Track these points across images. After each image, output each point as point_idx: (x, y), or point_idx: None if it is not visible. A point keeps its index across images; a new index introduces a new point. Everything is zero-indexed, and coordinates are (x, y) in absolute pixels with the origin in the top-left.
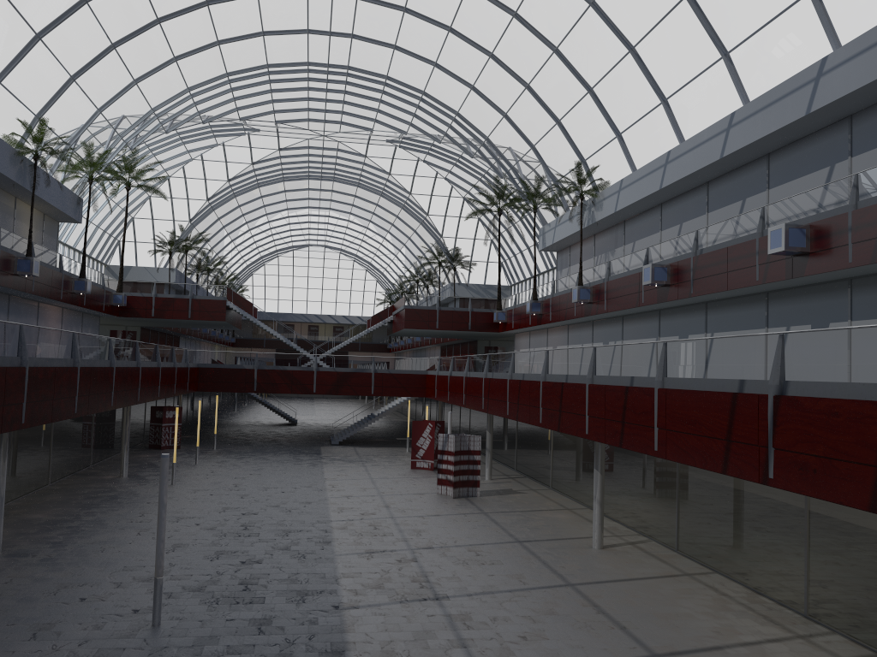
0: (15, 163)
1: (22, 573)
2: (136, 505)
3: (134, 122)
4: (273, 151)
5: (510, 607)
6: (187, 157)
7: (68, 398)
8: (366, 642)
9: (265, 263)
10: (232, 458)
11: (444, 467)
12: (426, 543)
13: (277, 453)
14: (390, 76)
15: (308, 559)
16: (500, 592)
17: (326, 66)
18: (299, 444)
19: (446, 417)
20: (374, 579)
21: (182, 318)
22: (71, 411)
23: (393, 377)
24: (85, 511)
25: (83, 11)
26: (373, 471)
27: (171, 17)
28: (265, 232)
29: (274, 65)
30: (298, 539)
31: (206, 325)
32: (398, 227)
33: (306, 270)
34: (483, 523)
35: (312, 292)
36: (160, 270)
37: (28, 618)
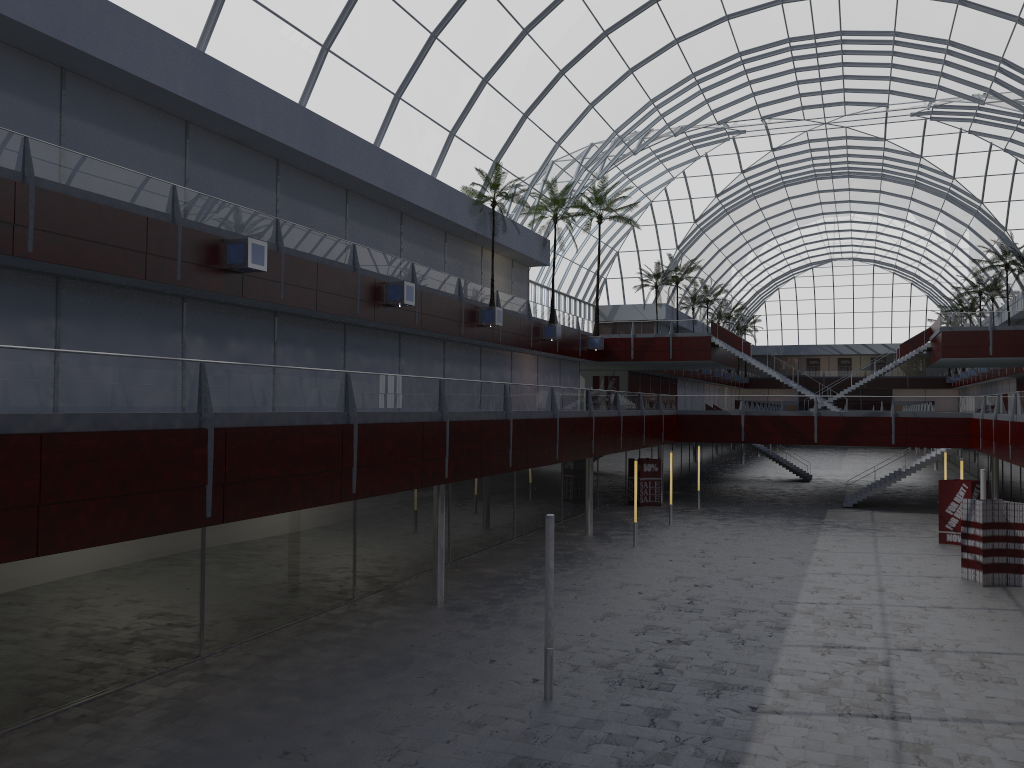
0: (474, 213)
1: (451, 627)
2: (587, 566)
3: (596, 149)
4: (765, 154)
5: (997, 746)
6: (667, 177)
7: (499, 451)
8: (771, 757)
9: (779, 287)
10: (713, 519)
11: (971, 544)
12: (912, 643)
13: (768, 516)
14: (899, 31)
15: (746, 647)
16: (993, 722)
17: (812, 37)
18: (801, 505)
19: (1014, 475)
20: (818, 681)
21: (663, 360)
22: (504, 465)
23: (921, 423)
24: (535, 569)
25: (525, 43)
26: (883, 544)
27: (618, 26)
28: (773, 250)
29: (747, 51)
30: (746, 621)
31: (694, 366)
32: (944, 225)
33: (830, 291)
34: (1013, 624)
35: (839, 318)
36: (649, 307)
37: (437, 672)
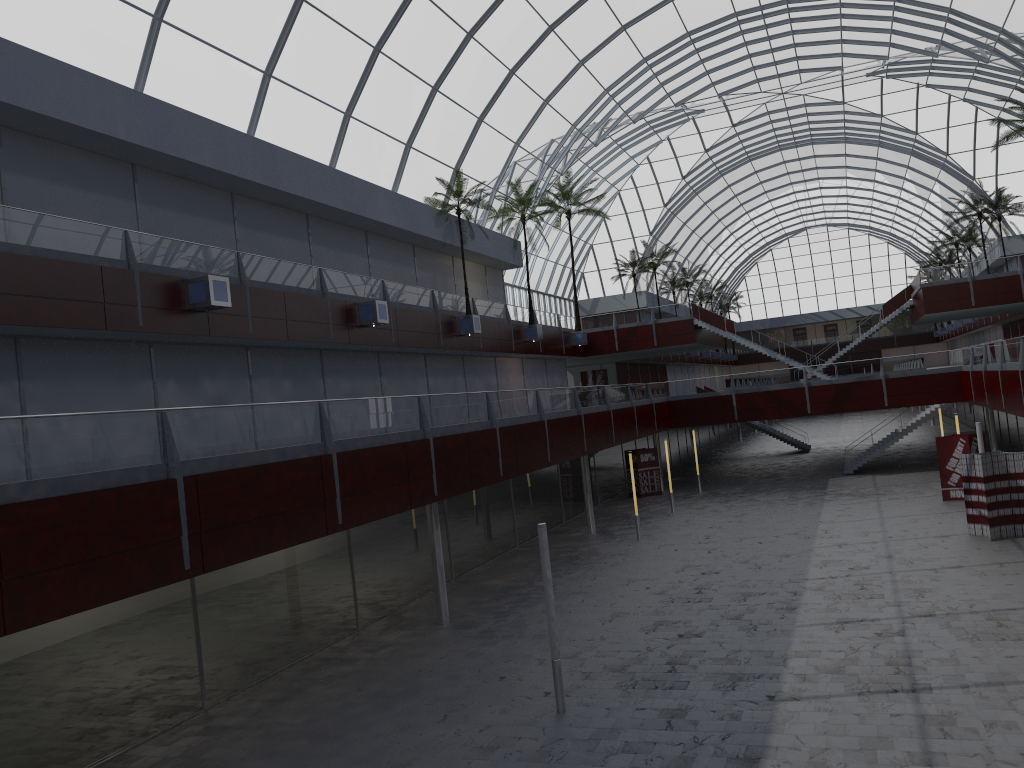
0: (440, 223)
1: (459, 647)
2: (592, 566)
3: (556, 145)
4: (726, 130)
5: (1022, 708)
6: (632, 165)
7: (488, 462)
8: (793, 747)
9: (757, 261)
10: (715, 502)
11: (974, 499)
12: (926, 609)
13: (770, 492)
14: None
15: (759, 632)
16: (1015, 683)
17: (758, 9)
18: (802, 477)
19: (1010, 423)
20: (835, 660)
21: (648, 347)
22: (495, 474)
23: (912, 381)
24: (540, 575)
25: (471, 47)
26: (888, 508)
27: (562, 19)
28: (746, 225)
29: (695, 30)
30: (756, 605)
31: (680, 350)
32: (913, 181)
33: (808, 259)
34: None
35: (821, 285)
36: (629, 296)
37: (446, 697)
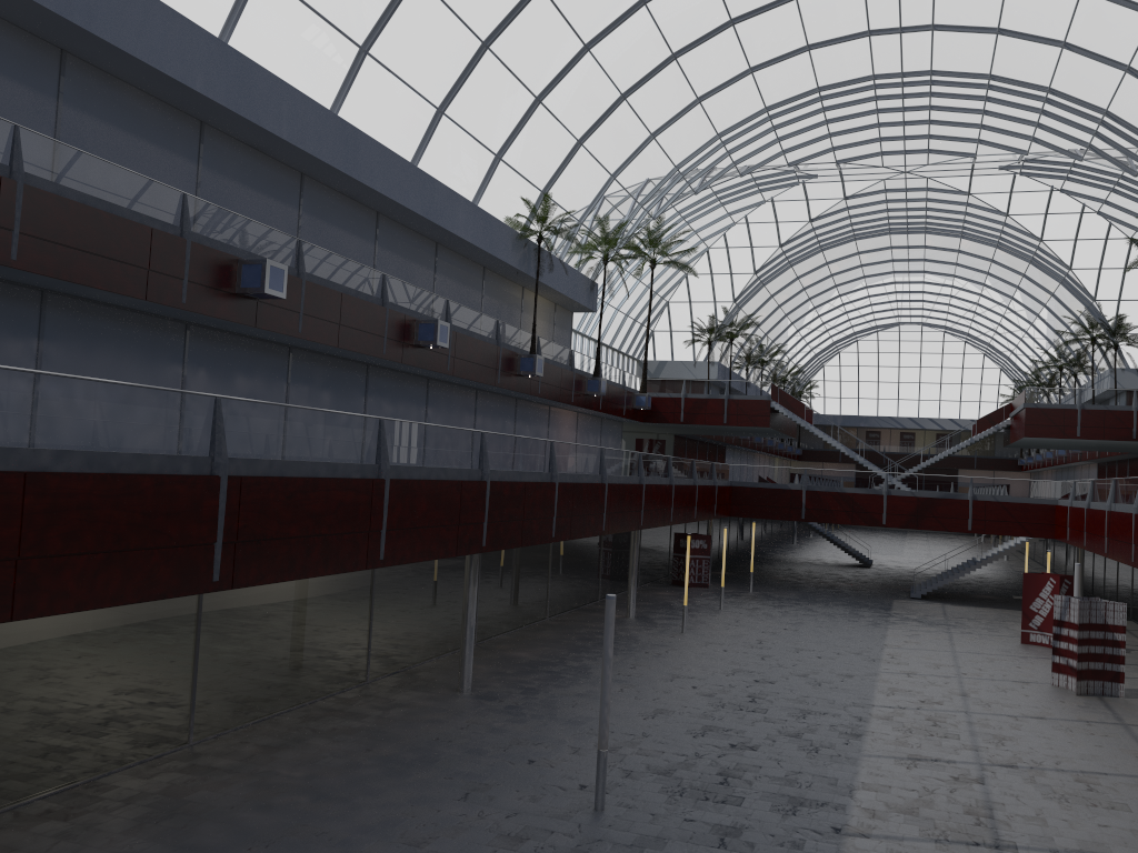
0: (518, 248)
1: (481, 719)
2: (631, 653)
3: (654, 186)
4: (837, 202)
5: None
6: (727, 222)
7: (542, 518)
8: None
9: (840, 351)
10: (768, 605)
11: (1063, 646)
12: (1007, 758)
13: (829, 604)
14: (995, 74)
15: (821, 755)
16: None
17: (899, 76)
18: (864, 594)
19: (1097, 571)
20: (907, 799)
21: (716, 424)
22: (547, 534)
23: (1002, 508)
24: (572, 654)
25: (585, 61)
26: (960, 641)
27: (689, 49)
28: (836, 309)
29: (827, 87)
30: (817, 725)
31: (749, 432)
32: (1026, 291)
33: (895, 358)
34: (1116, 740)
35: (904, 388)
36: (699, 365)
37: (468, 773)
